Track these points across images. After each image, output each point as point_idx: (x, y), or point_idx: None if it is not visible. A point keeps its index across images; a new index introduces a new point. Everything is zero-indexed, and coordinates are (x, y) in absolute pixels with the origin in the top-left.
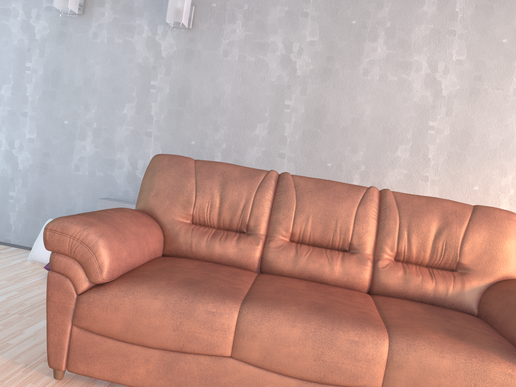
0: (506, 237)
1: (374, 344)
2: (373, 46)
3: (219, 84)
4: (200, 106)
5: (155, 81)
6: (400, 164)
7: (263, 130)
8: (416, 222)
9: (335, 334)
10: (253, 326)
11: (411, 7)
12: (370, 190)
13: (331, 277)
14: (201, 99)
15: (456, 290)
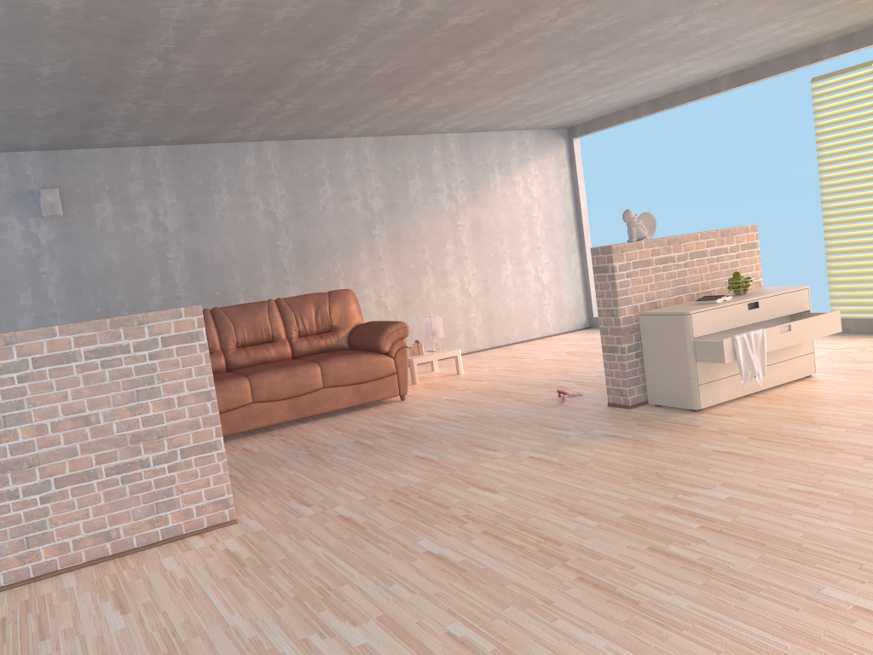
0: (349, 303)
1: (314, 368)
2: (220, 197)
3: (105, 255)
4: (94, 277)
5: (44, 267)
6: (268, 277)
7: (157, 282)
8: (303, 311)
9: (296, 371)
10: (259, 382)
11: (238, 163)
12: (270, 302)
13: (271, 357)
14: (94, 271)
15: (335, 340)
